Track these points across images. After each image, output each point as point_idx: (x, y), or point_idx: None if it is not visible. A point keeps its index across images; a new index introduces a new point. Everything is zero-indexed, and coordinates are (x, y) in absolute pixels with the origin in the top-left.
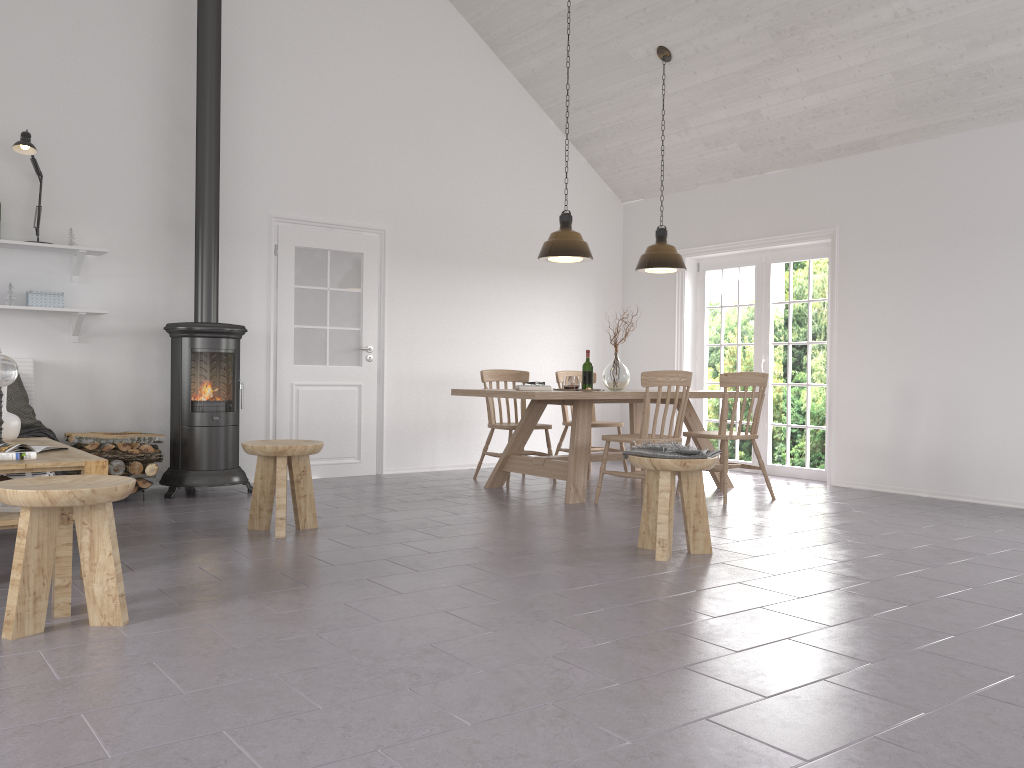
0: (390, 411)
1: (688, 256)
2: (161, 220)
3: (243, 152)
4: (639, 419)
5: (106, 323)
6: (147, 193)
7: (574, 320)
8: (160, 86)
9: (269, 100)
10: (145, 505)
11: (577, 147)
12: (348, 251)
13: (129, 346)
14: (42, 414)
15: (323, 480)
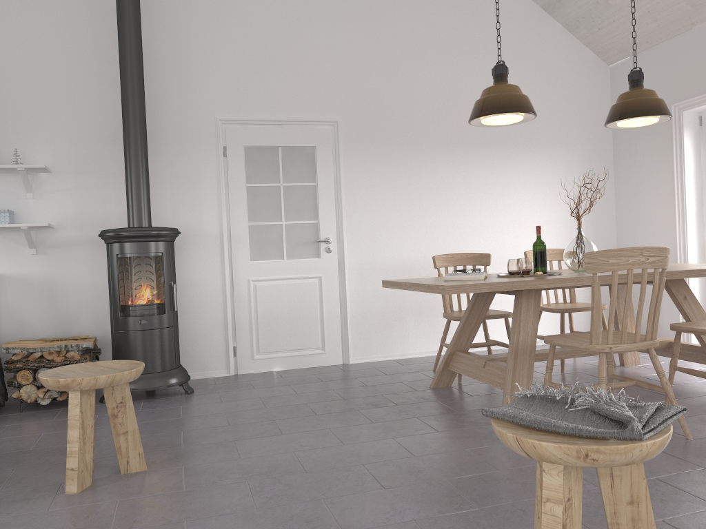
0: (354, 301)
1: (686, 109)
2: (108, 134)
3: (185, 60)
4: (623, 302)
5: (62, 235)
6: (93, 110)
7: (557, 194)
8: (99, 8)
9: (208, 7)
10: (61, 415)
11: (550, 13)
12: (300, 146)
13: (85, 254)
14: (8, 322)
15: (281, 373)
